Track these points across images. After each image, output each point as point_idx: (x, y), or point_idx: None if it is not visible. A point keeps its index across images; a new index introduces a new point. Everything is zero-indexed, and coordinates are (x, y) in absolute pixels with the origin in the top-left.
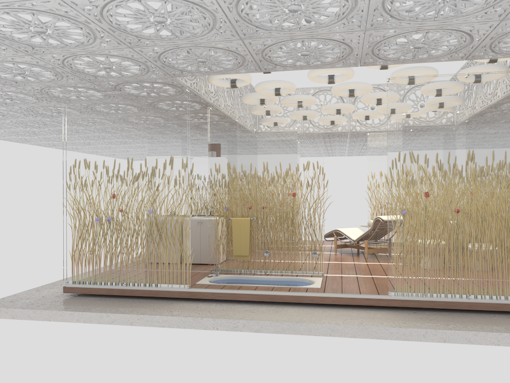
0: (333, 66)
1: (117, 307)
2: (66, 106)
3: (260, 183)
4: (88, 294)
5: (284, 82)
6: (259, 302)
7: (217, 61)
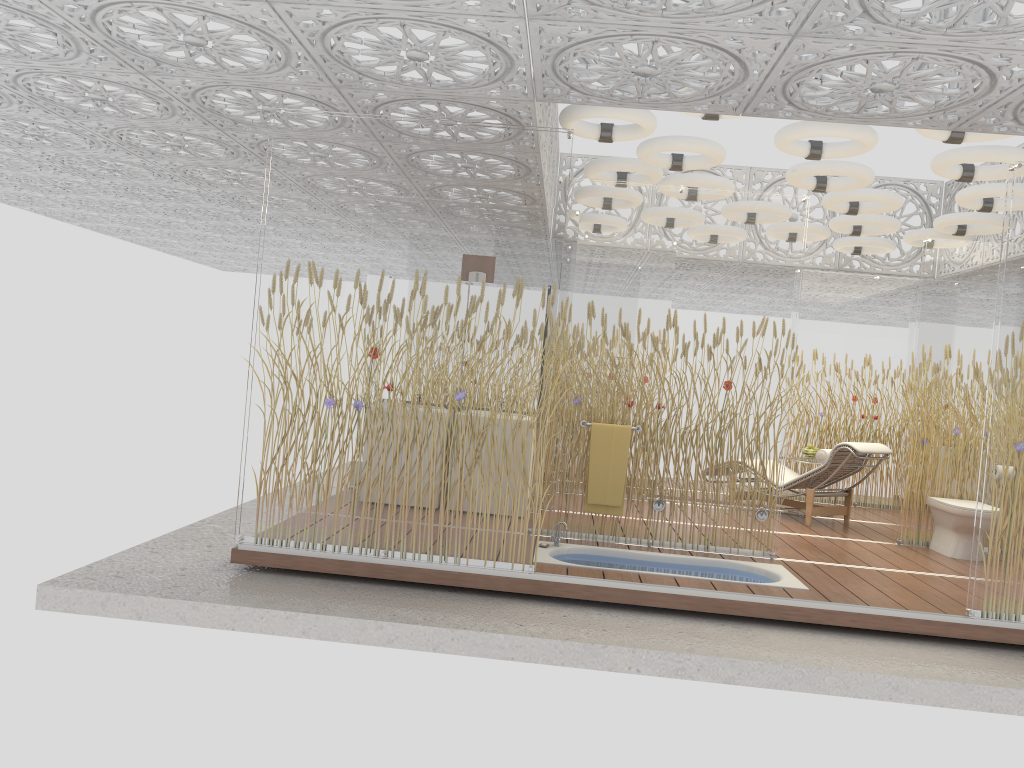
0: (900, 123)
1: (385, 606)
2: (278, 135)
3: (659, 355)
4: (284, 569)
5: (710, 143)
6: (685, 614)
7: (678, 77)
